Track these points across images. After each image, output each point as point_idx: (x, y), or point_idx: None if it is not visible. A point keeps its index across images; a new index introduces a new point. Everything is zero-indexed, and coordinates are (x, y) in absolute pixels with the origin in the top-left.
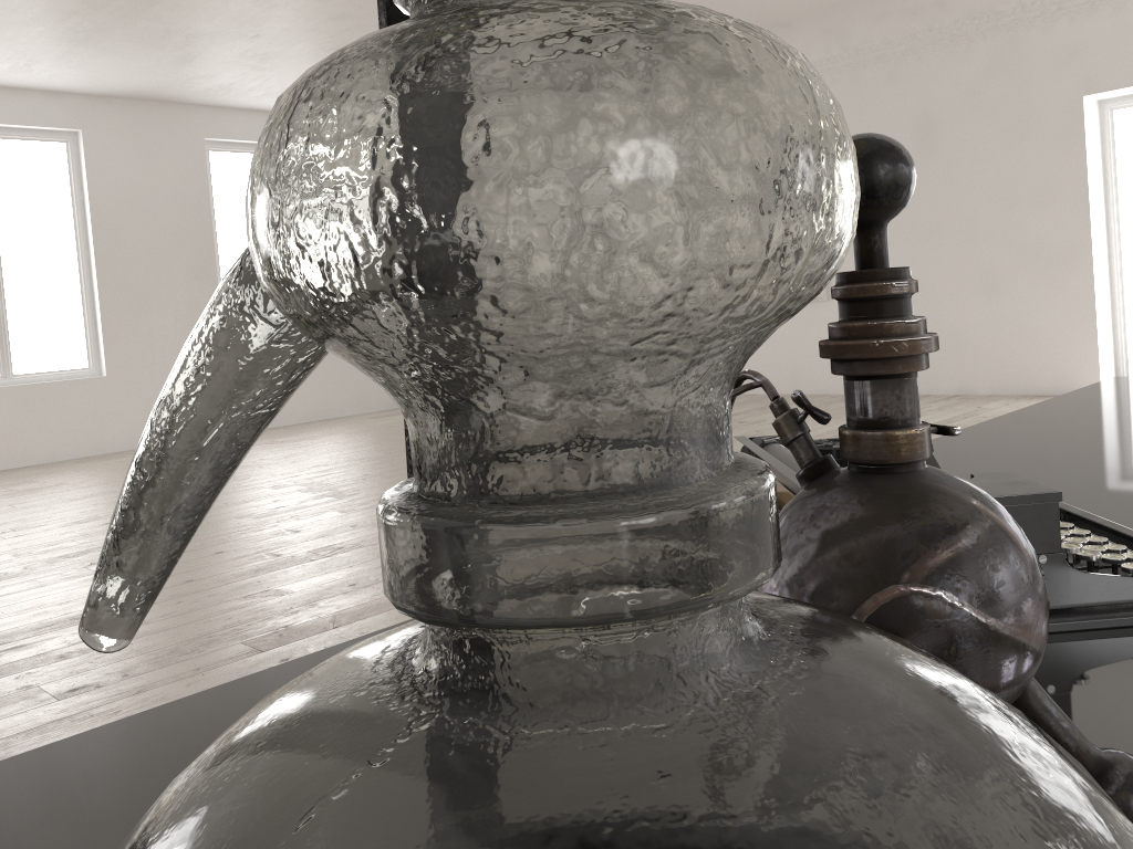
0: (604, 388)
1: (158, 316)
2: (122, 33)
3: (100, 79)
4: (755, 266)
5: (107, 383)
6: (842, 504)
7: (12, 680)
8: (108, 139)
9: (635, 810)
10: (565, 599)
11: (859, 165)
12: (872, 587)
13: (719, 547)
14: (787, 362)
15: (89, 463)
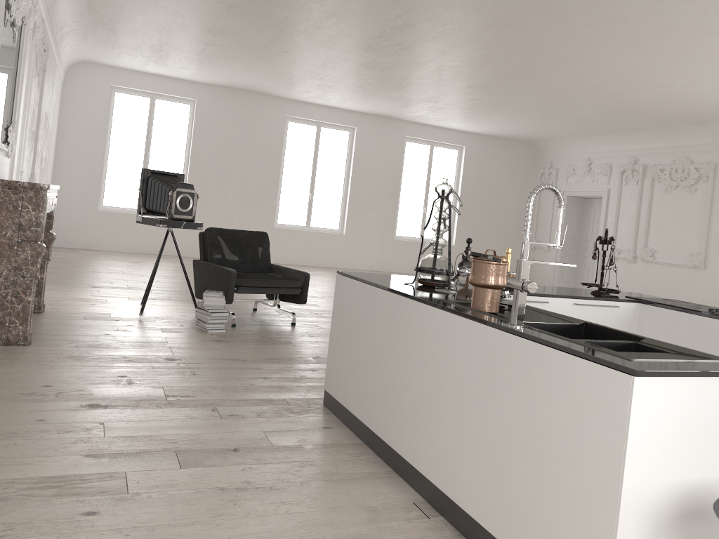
0: (437, 247)
1: (370, 212)
2: (383, 96)
3: (369, 108)
4: (440, 245)
5: (344, 237)
6: (461, 261)
7: (330, 319)
8: (366, 132)
9: (435, 255)
10: (435, 252)
11: (467, 240)
12: (460, 265)
13: (439, 251)
14: (676, 297)
15: (332, 270)
